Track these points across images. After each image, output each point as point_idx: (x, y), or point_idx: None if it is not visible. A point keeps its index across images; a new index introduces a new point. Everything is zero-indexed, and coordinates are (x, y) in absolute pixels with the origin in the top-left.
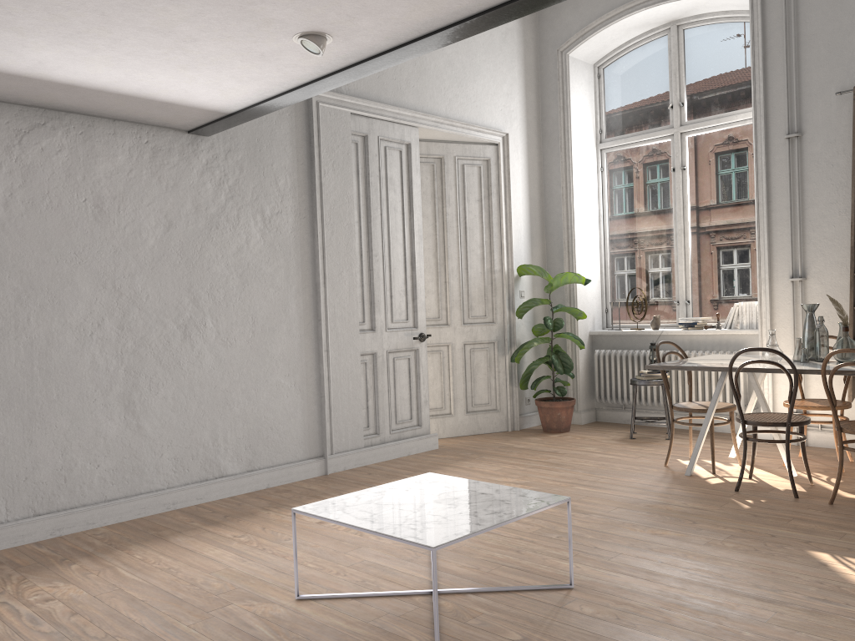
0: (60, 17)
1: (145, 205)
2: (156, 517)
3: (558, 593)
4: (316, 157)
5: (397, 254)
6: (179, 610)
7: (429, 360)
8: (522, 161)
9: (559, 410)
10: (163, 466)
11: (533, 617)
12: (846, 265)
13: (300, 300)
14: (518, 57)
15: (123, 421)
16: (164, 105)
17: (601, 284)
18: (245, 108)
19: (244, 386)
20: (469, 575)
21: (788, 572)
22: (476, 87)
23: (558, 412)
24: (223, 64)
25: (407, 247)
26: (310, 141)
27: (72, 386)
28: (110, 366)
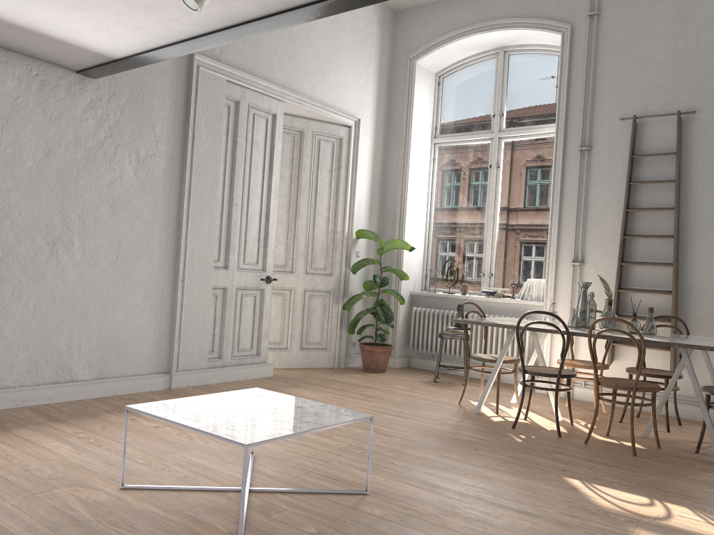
0: None
1: (28, 130)
2: (4, 412)
3: (354, 497)
4: (192, 112)
5: (255, 206)
6: (6, 491)
7: (273, 300)
8: (369, 144)
9: (378, 353)
10: (17, 366)
11: (329, 515)
12: (615, 256)
13: (163, 234)
14: (374, 58)
15: None
16: (54, 42)
17: (424, 253)
18: (129, 55)
19: (103, 303)
20: (280, 478)
21: (546, 493)
22: (337, 76)
23: (377, 355)
24: (110, 9)
25: (263, 201)
26: (188, 98)
27: None
28: None
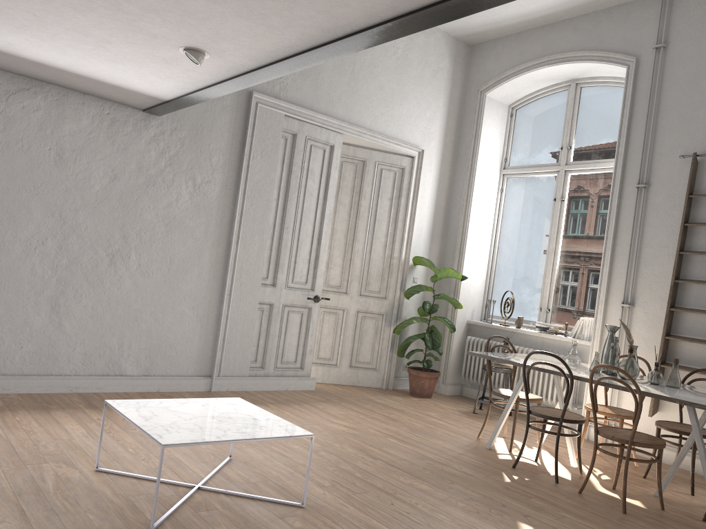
0: (6, 13)
1: (97, 160)
2: (58, 395)
3: (288, 508)
4: (248, 144)
5: (307, 230)
6: (7, 459)
7: (326, 318)
8: (434, 173)
9: (423, 378)
10: (74, 357)
11: (251, 520)
12: (666, 300)
13: (213, 252)
14: (444, 90)
15: (48, 317)
16: (114, 87)
17: (485, 283)
18: (175, 98)
19: (153, 310)
20: (237, 481)
21: None
22: (401, 109)
23: (422, 380)
24: (140, 63)
25: (316, 226)
26: (245, 131)
27: (12, 284)
28: (46, 275)
